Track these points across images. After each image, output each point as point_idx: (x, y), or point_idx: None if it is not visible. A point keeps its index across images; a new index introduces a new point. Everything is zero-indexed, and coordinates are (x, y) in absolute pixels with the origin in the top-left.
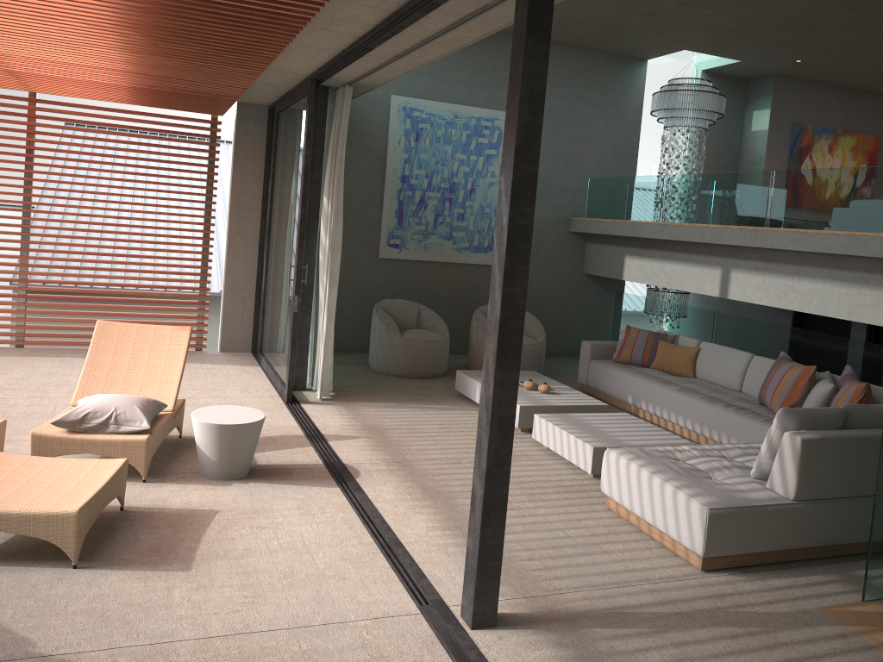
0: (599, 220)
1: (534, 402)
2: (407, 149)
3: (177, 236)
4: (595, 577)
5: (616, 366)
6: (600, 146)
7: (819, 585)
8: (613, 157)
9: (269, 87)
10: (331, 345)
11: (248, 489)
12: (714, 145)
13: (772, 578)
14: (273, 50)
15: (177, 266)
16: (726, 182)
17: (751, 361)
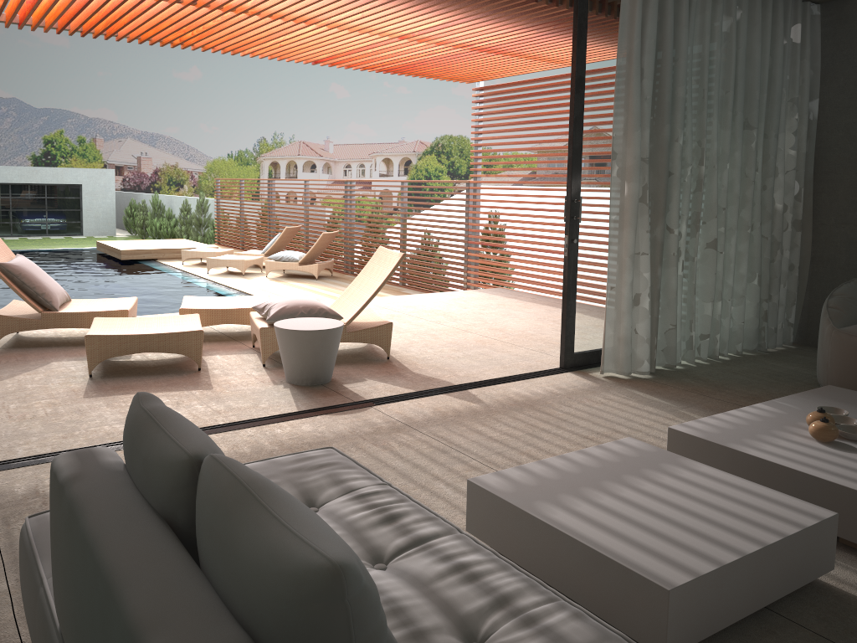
0: None
1: (721, 435)
2: None
3: None
4: None
5: None
6: None
7: None
8: None
9: None
10: (623, 306)
11: (271, 390)
12: None
13: None
14: None
15: None
16: None
17: None
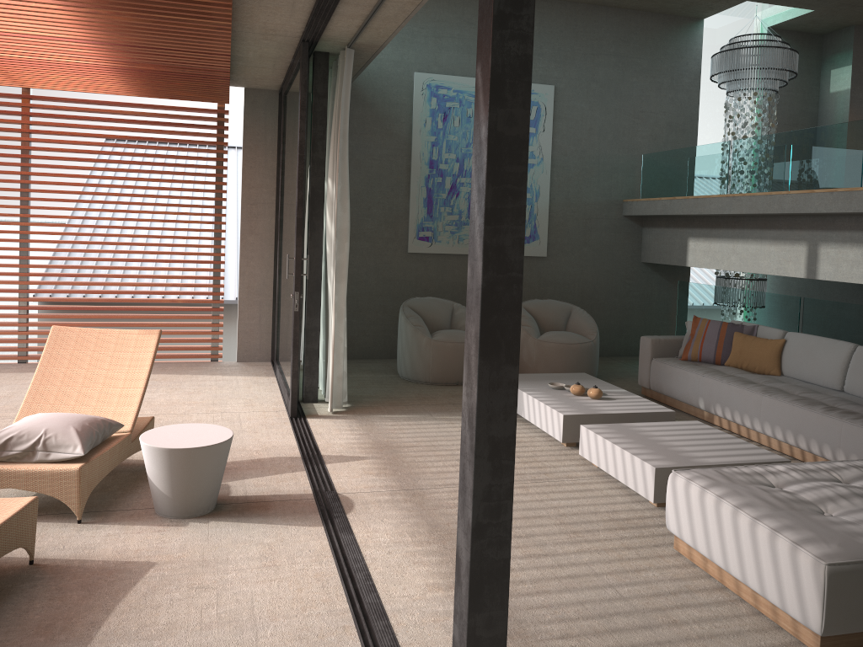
0: (656, 199)
1: (581, 410)
2: (434, 131)
3: (185, 237)
4: None
5: (683, 365)
6: (654, 119)
7: None
8: (669, 130)
9: (267, 61)
10: (342, 349)
11: (206, 530)
12: (786, 111)
13: None
14: None
15: (187, 270)
16: (807, 140)
17: (854, 353)
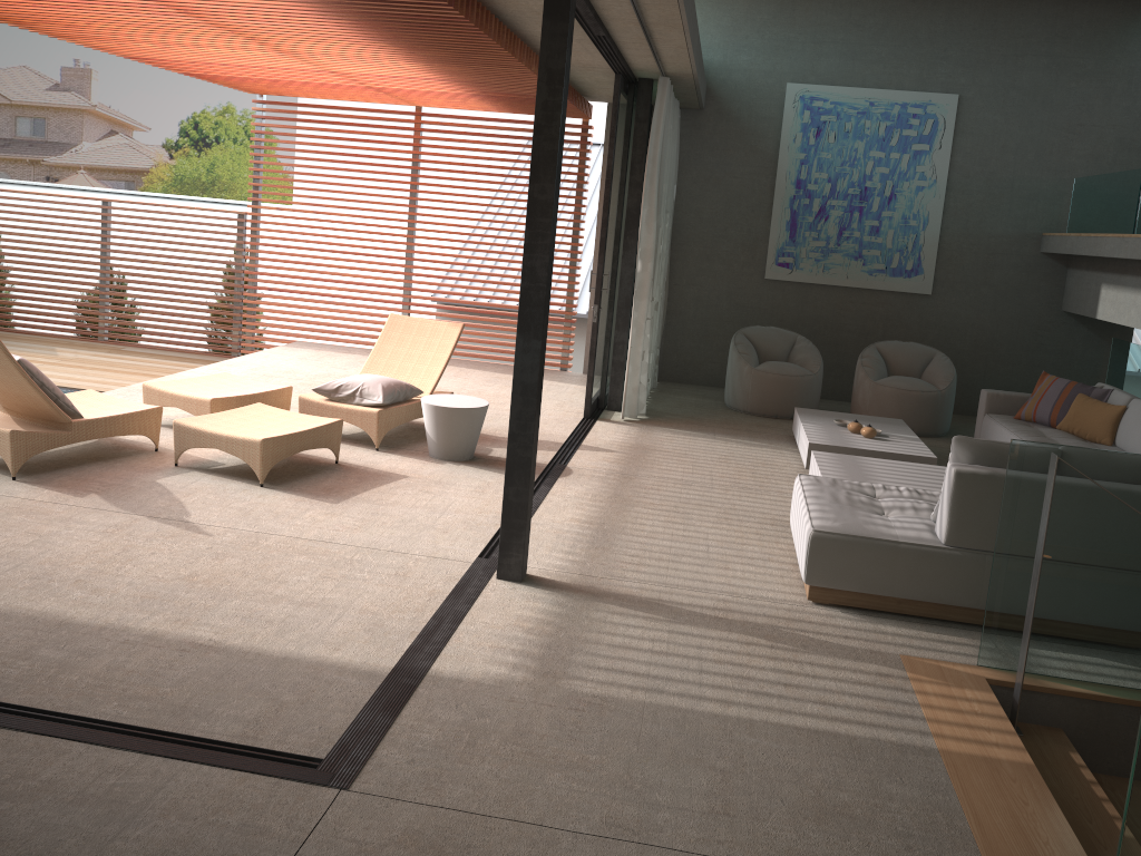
0: (1067, 235)
1: (835, 442)
2: (804, 148)
3: None
4: (678, 580)
5: (1006, 422)
6: (1097, 134)
7: (944, 643)
8: (1119, 148)
9: (606, 84)
10: (639, 362)
11: (454, 468)
12: None
13: (891, 626)
14: (495, 48)
15: None
16: None
17: None
